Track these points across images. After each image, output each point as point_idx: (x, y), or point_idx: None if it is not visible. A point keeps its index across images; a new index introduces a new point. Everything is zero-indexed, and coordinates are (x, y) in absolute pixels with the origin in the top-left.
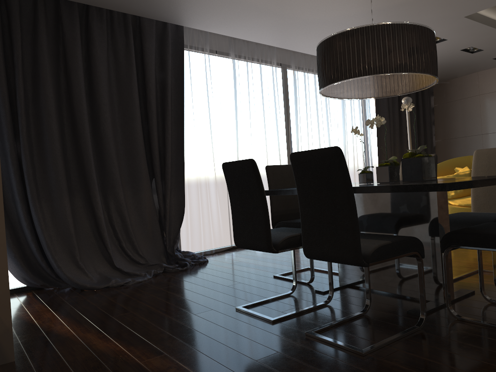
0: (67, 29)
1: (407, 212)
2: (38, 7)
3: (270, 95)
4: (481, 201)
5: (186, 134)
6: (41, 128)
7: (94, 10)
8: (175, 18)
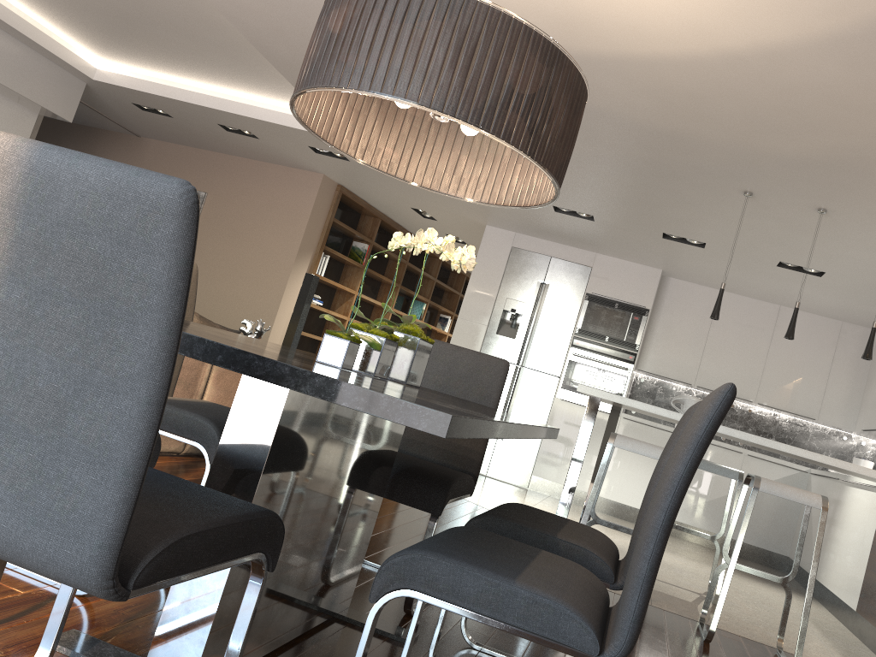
0: None
1: (377, 443)
2: None
3: None
4: None
5: None
6: None
7: None
8: None
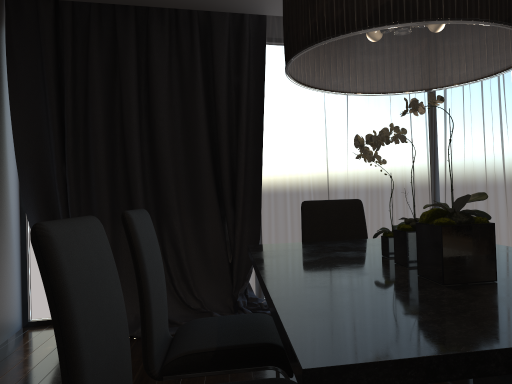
0: (120, 37)
1: None
2: (91, 17)
3: None
4: None
5: (275, 149)
6: (88, 149)
7: (153, 12)
8: (236, 6)
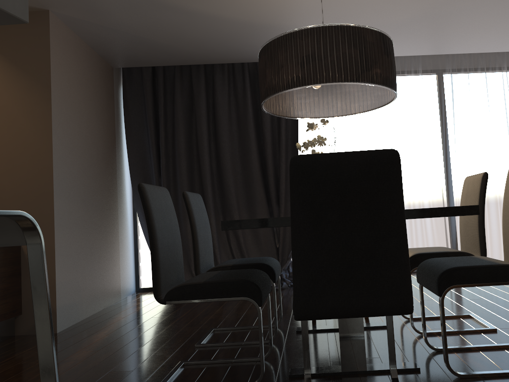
0: (195, 86)
1: None
2: (175, 75)
3: (415, 107)
4: (507, 242)
5: None
6: (175, 166)
7: (216, 66)
8: None
